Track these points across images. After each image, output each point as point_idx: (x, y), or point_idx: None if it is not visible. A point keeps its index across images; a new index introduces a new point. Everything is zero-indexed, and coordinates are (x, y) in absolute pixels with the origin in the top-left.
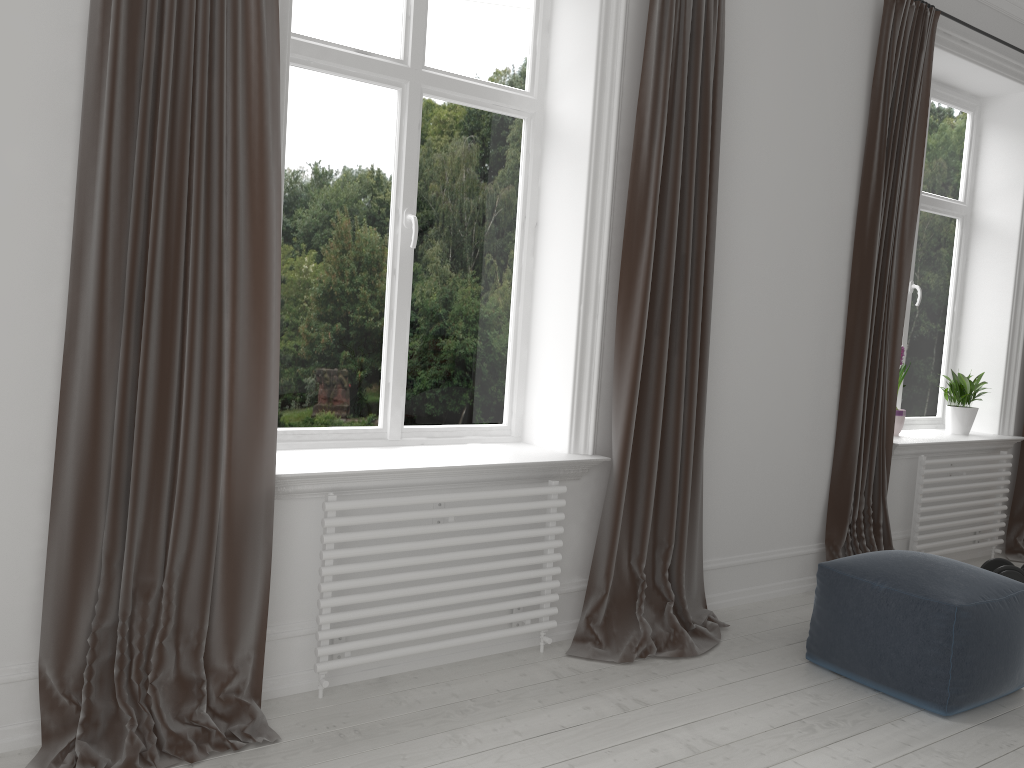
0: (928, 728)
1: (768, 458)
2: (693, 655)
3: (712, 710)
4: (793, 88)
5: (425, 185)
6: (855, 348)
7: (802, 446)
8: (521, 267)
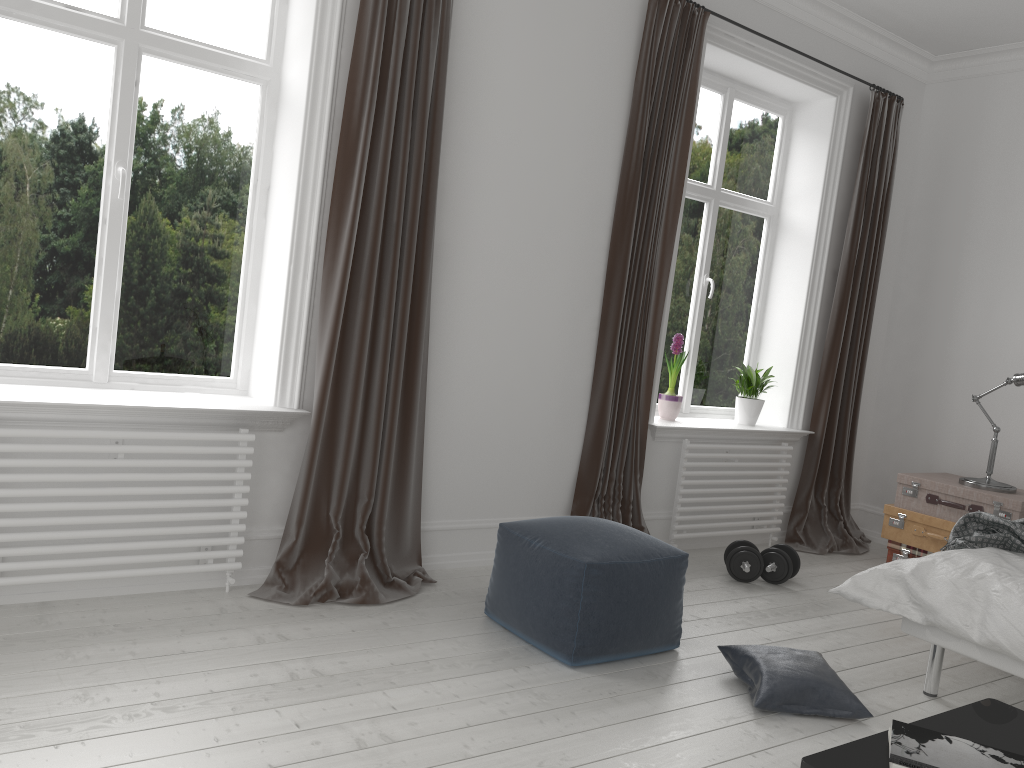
0: (546, 675)
1: (508, 429)
2: (375, 603)
3: (347, 648)
4: (543, 75)
5: (144, 141)
6: (608, 330)
7: (549, 420)
8: (252, 227)
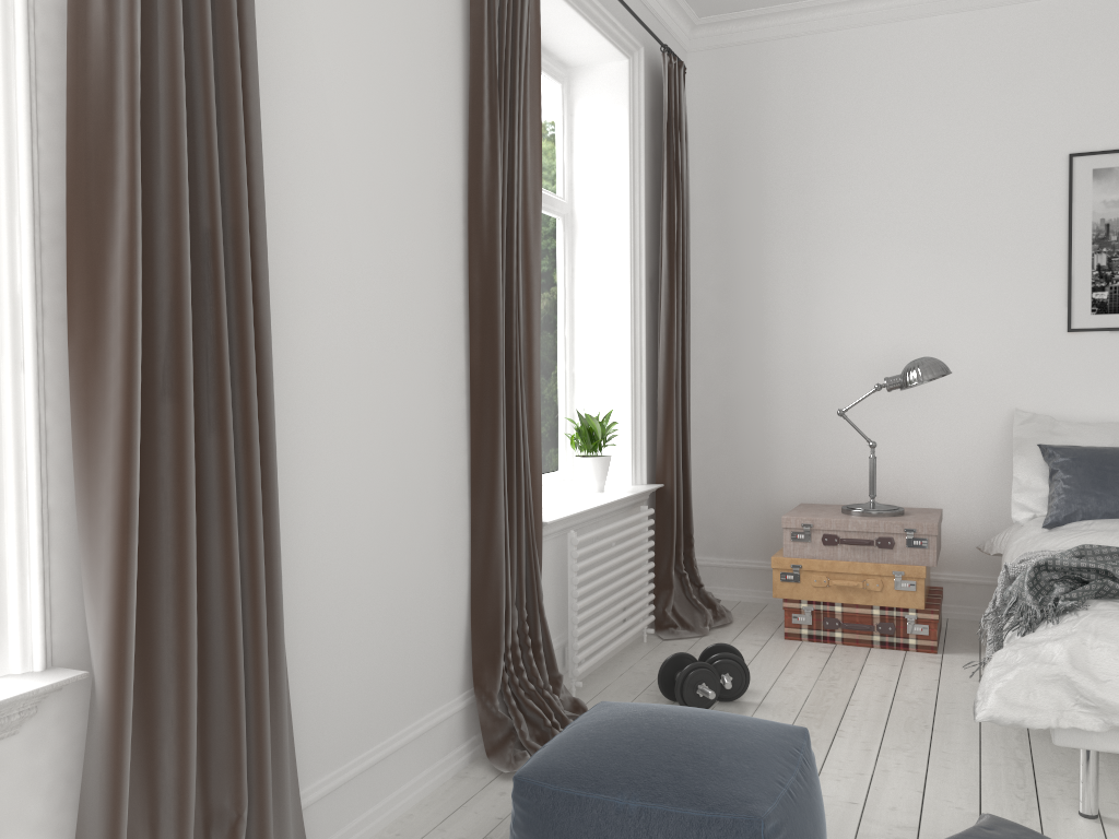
0: None
1: (385, 583)
2: None
3: None
4: None
5: None
6: (486, 392)
7: (430, 552)
8: None
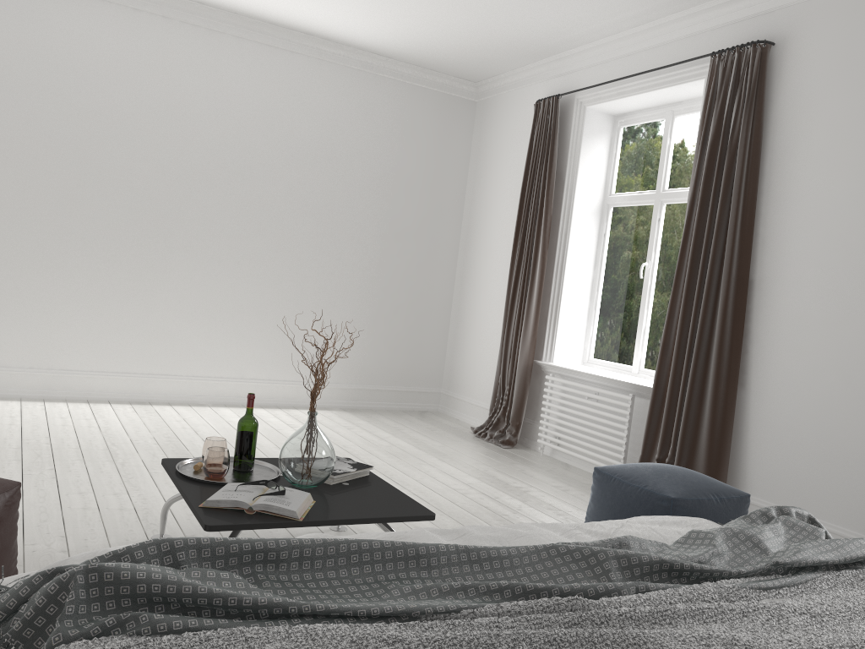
0: None
1: (820, 434)
2: None
3: (563, 499)
4: (855, 122)
5: (663, 247)
6: None
7: None
8: None
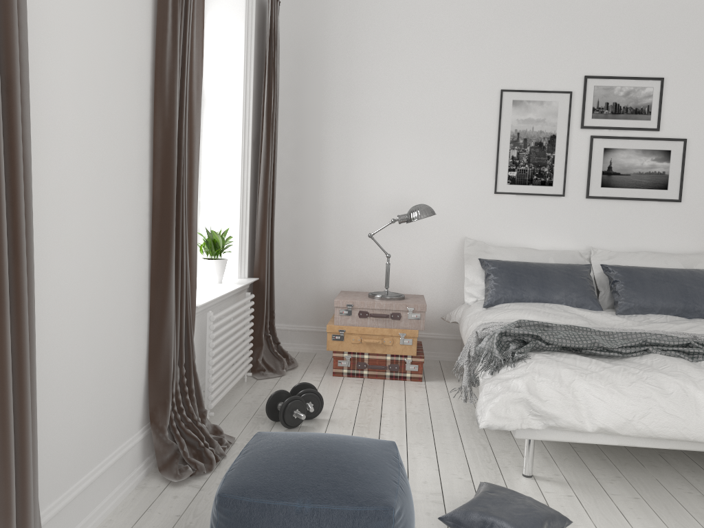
0: None
1: (95, 355)
2: None
3: None
4: None
5: None
6: (164, 215)
7: (124, 330)
8: None
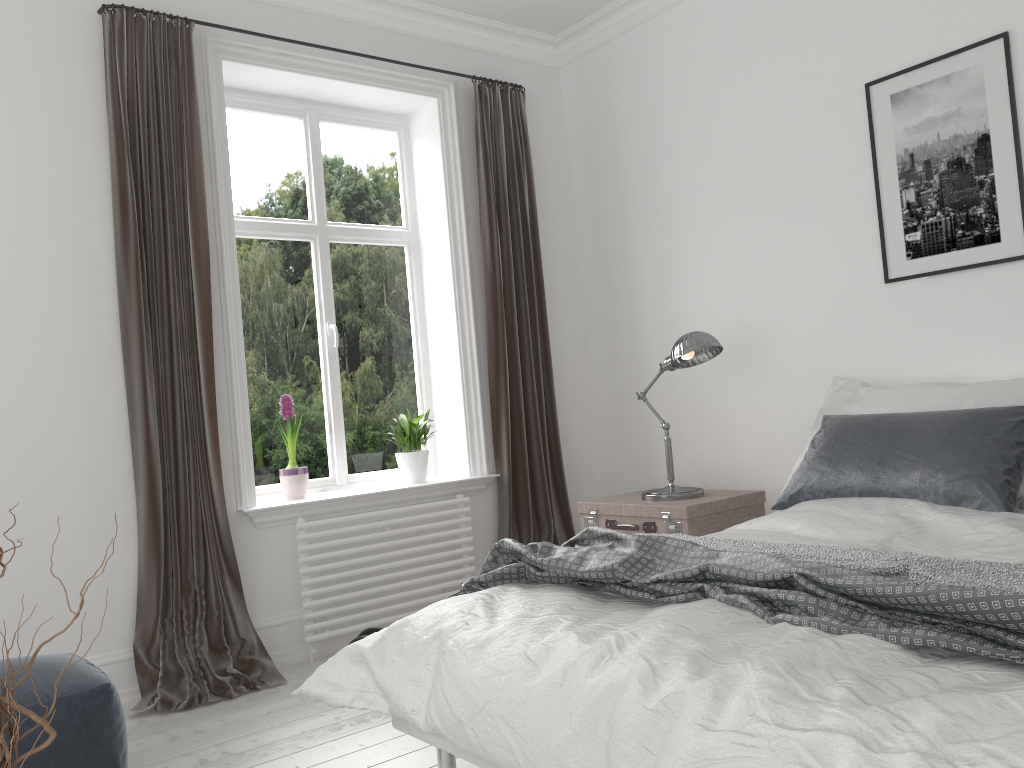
0: None
1: (4, 557)
2: None
3: None
4: None
5: None
6: (137, 408)
7: (73, 534)
8: None
